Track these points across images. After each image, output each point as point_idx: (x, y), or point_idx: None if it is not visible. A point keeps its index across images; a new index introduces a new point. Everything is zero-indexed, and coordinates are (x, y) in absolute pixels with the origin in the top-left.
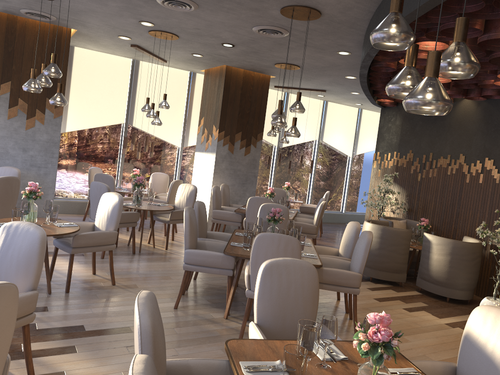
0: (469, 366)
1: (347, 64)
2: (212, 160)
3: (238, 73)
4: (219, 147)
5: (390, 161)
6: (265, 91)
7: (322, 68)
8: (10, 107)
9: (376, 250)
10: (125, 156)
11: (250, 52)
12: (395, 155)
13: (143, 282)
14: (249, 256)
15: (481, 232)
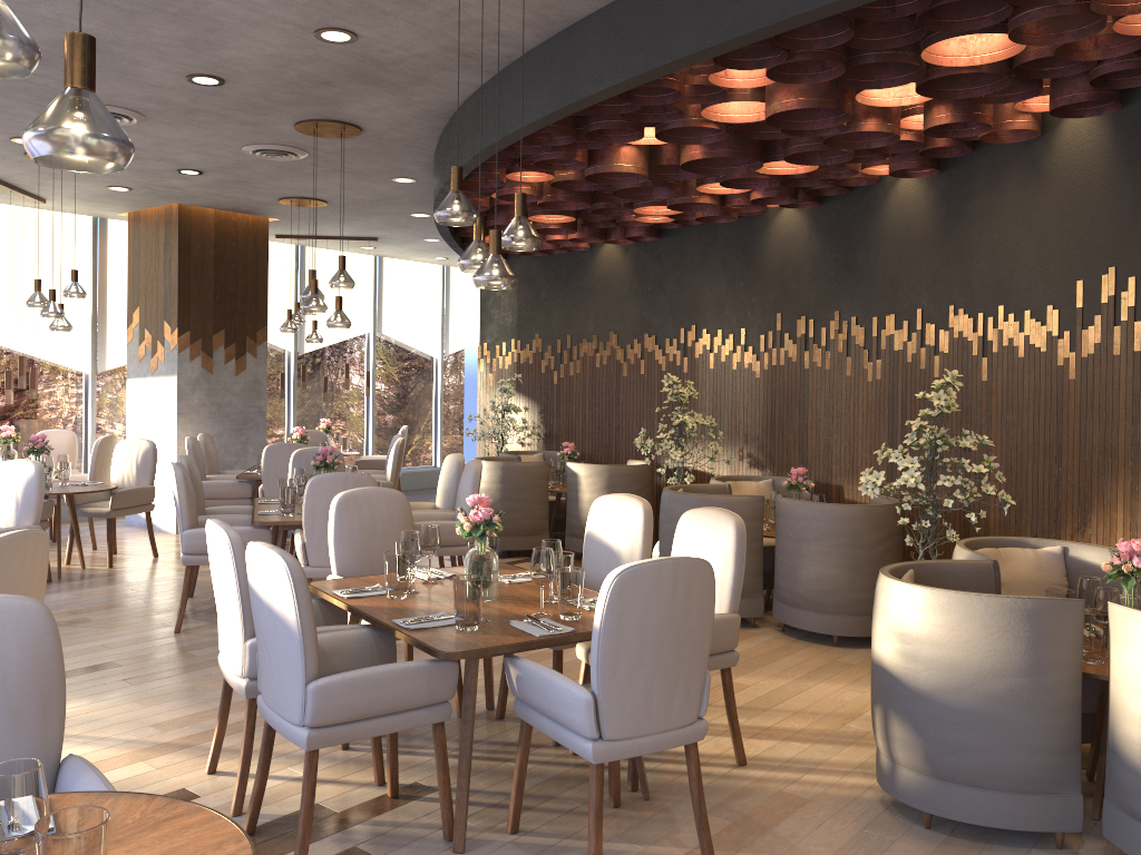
0: (592, 564)
1: (413, 195)
2: (170, 391)
3: (204, 218)
4: (184, 364)
5: (507, 357)
6: (263, 247)
7: (369, 203)
8: None
9: (497, 504)
10: None
11: (233, 182)
12: (514, 344)
13: (97, 614)
14: (296, 521)
15: (642, 445)
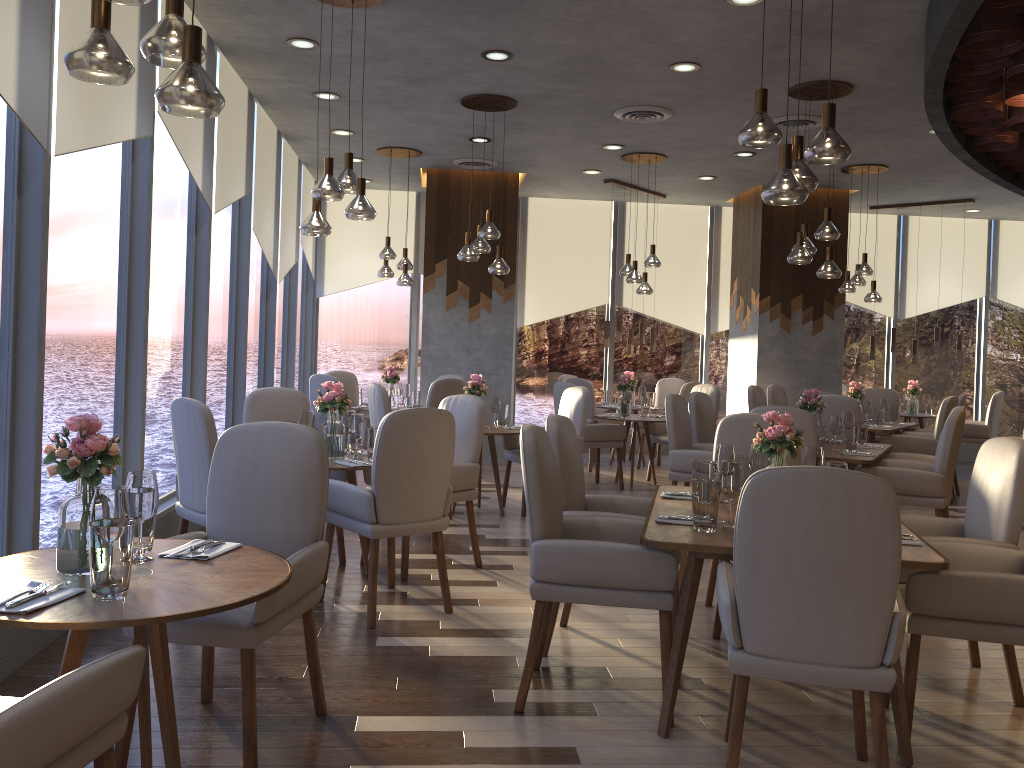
0: (968, 513)
1: None
2: (753, 347)
3: None
4: (764, 324)
5: None
6: (842, 217)
7: (928, 161)
8: (447, 294)
9: None
10: (615, 356)
11: None
12: None
13: None
14: None
15: None
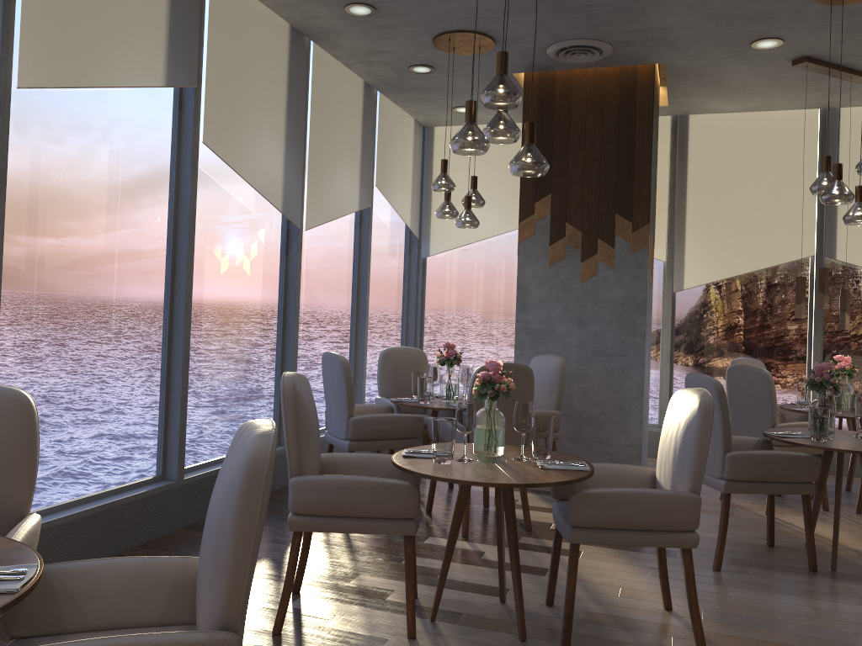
0: None
1: None
2: None
3: None
4: None
5: None
6: None
7: None
8: (551, 243)
9: None
10: (825, 332)
11: None
12: None
13: None
14: None
15: None
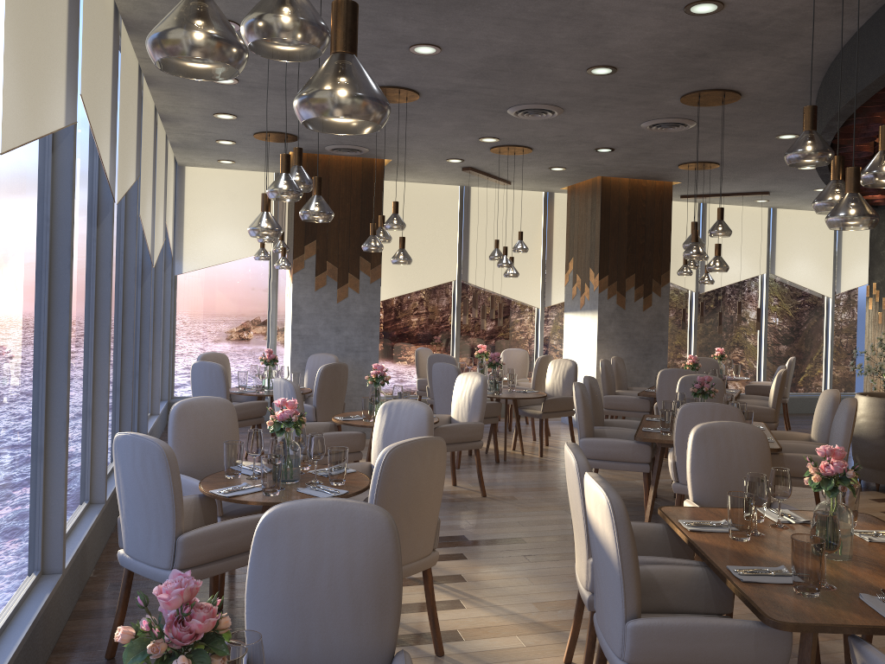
0: None
1: None
2: (592, 322)
3: (620, 186)
4: (603, 301)
5: None
6: (667, 206)
7: (756, 161)
8: (316, 274)
9: (880, 439)
10: (461, 328)
11: (639, 154)
12: None
13: (521, 494)
14: (671, 441)
15: None
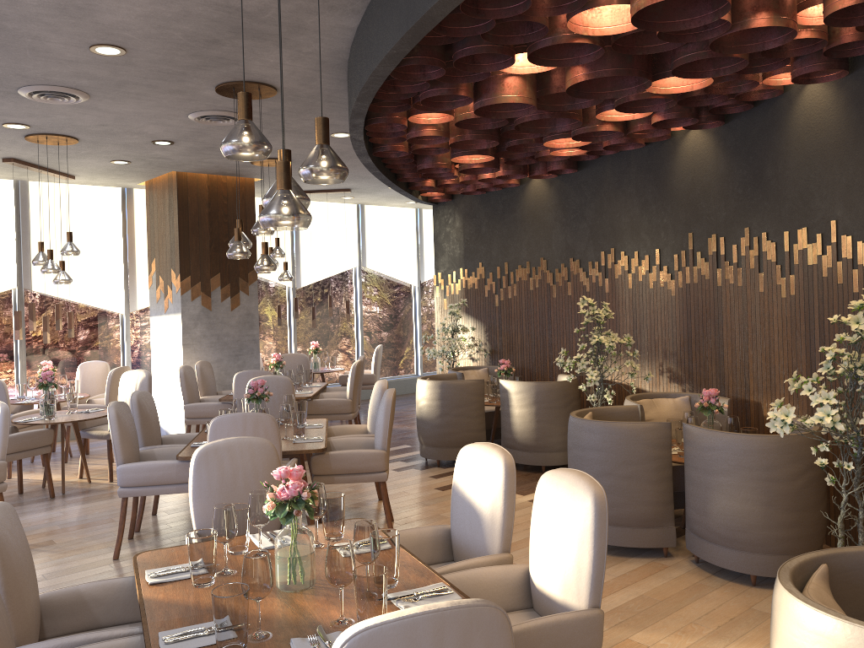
0: (457, 522)
1: None
2: (177, 326)
3: (198, 182)
4: (187, 303)
5: (457, 284)
6: (250, 203)
7: None
8: None
9: (437, 419)
10: (27, 343)
11: (204, 148)
12: (462, 272)
13: (65, 535)
14: None
15: (563, 364)
